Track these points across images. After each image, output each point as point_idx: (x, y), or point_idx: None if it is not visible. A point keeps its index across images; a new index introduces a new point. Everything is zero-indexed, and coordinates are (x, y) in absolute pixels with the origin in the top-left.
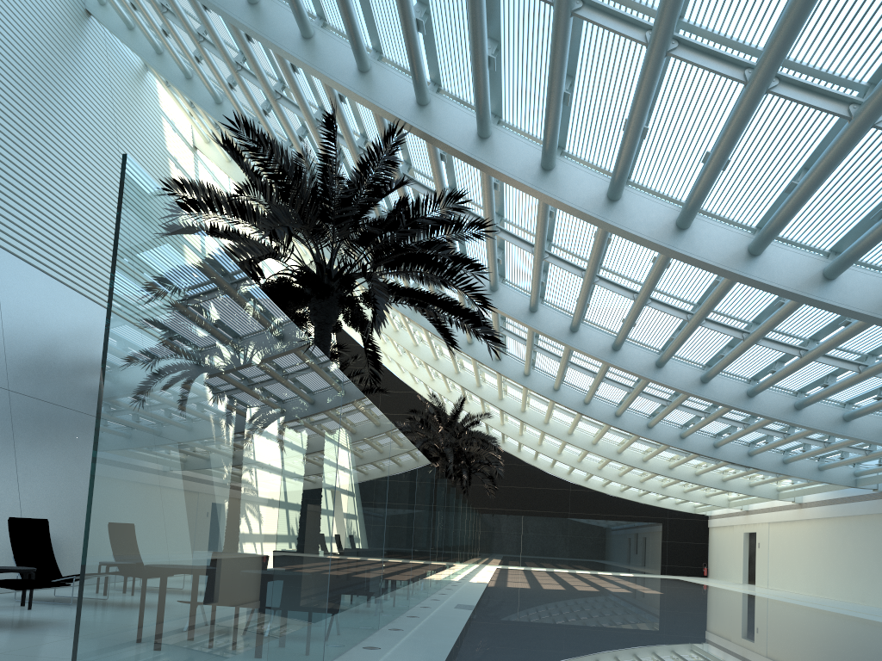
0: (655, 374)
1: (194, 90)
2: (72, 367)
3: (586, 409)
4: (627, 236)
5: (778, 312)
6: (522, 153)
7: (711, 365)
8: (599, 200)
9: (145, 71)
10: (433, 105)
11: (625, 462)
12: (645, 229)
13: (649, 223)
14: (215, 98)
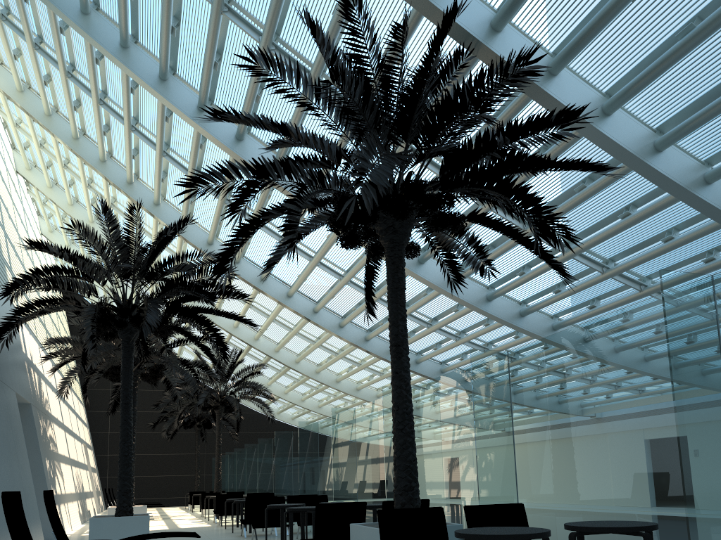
0: (520, 322)
1: None
2: None
3: None
4: (666, 185)
5: (709, 266)
6: (586, 95)
7: (558, 315)
8: (648, 149)
9: None
10: (506, 33)
11: None
12: (684, 180)
13: (686, 175)
14: (85, 6)
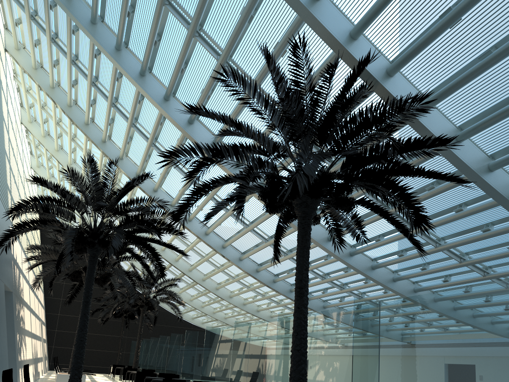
0: (371, 273)
1: (73, 6)
2: None
3: (275, 285)
4: (493, 194)
5: None
6: (445, 127)
7: (398, 271)
8: (484, 169)
9: None
10: (396, 78)
11: (261, 317)
12: (506, 192)
13: (508, 189)
14: (94, 18)
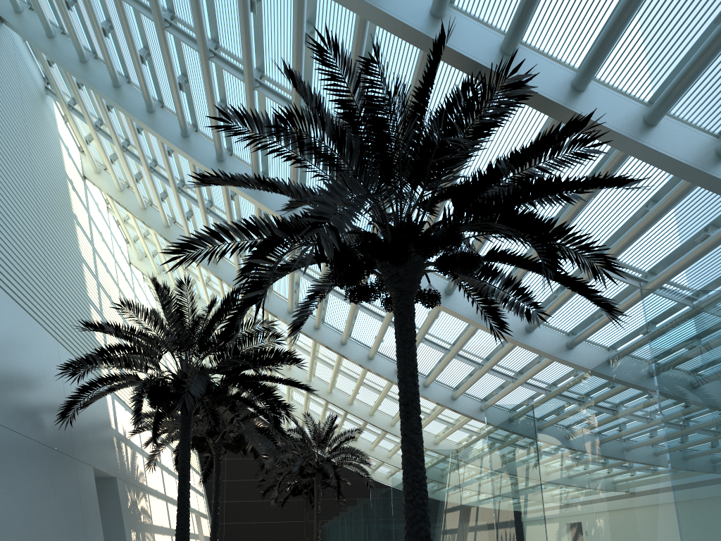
0: None
1: (123, 98)
2: (1, 375)
3: (483, 415)
4: None
5: None
6: (622, 108)
7: None
8: (709, 158)
9: (45, 94)
10: (520, 55)
11: None
12: None
13: None
14: (149, 105)
